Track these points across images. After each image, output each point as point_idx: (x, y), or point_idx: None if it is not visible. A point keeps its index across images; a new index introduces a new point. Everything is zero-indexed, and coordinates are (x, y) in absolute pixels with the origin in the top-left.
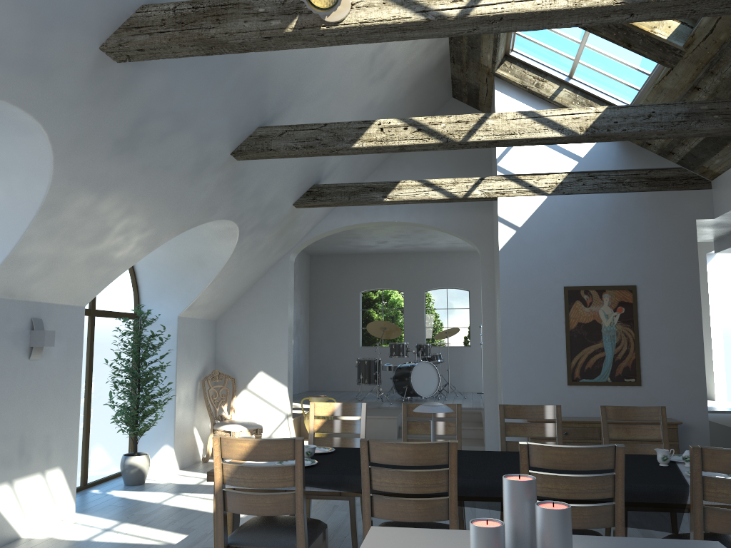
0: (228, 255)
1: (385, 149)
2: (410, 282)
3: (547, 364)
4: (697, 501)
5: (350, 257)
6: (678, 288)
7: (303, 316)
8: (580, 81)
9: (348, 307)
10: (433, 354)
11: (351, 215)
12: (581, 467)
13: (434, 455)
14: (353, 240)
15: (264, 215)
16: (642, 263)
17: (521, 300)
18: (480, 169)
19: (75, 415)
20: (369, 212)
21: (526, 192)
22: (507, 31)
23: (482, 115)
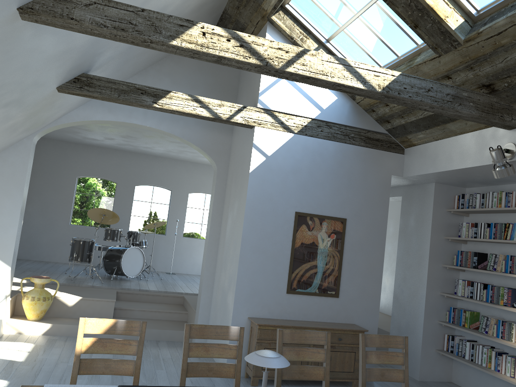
0: None
1: (202, 56)
2: (124, 176)
3: (273, 275)
4: None
5: (73, 145)
6: (373, 225)
7: None
8: (335, 47)
9: (63, 189)
10: (140, 240)
11: (105, 111)
12: None
13: None
14: (84, 131)
15: (25, 91)
16: (352, 202)
17: (261, 218)
18: (227, 97)
19: None
20: (123, 112)
21: (278, 127)
22: None
23: (302, 50)
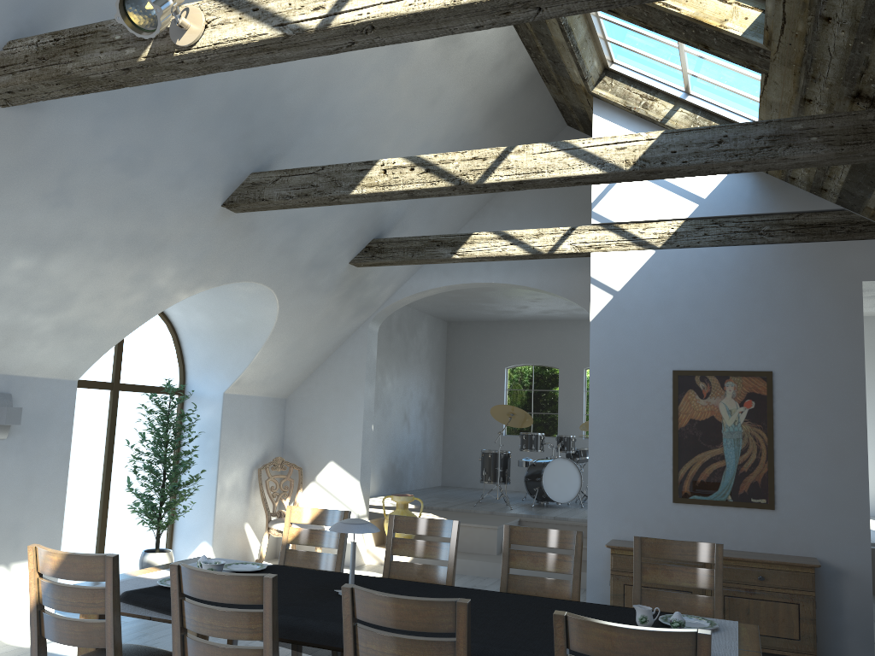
0: (273, 323)
1: (392, 195)
2: (567, 356)
3: (646, 473)
4: None
5: (495, 325)
6: (833, 377)
7: (434, 395)
8: (700, 98)
9: (490, 386)
10: (580, 449)
11: (440, 275)
12: (410, 626)
13: (245, 591)
14: (485, 304)
15: (308, 276)
16: (782, 341)
17: (616, 387)
18: None
19: (58, 503)
20: (461, 271)
21: (628, 245)
22: (394, 41)
23: (504, 150)
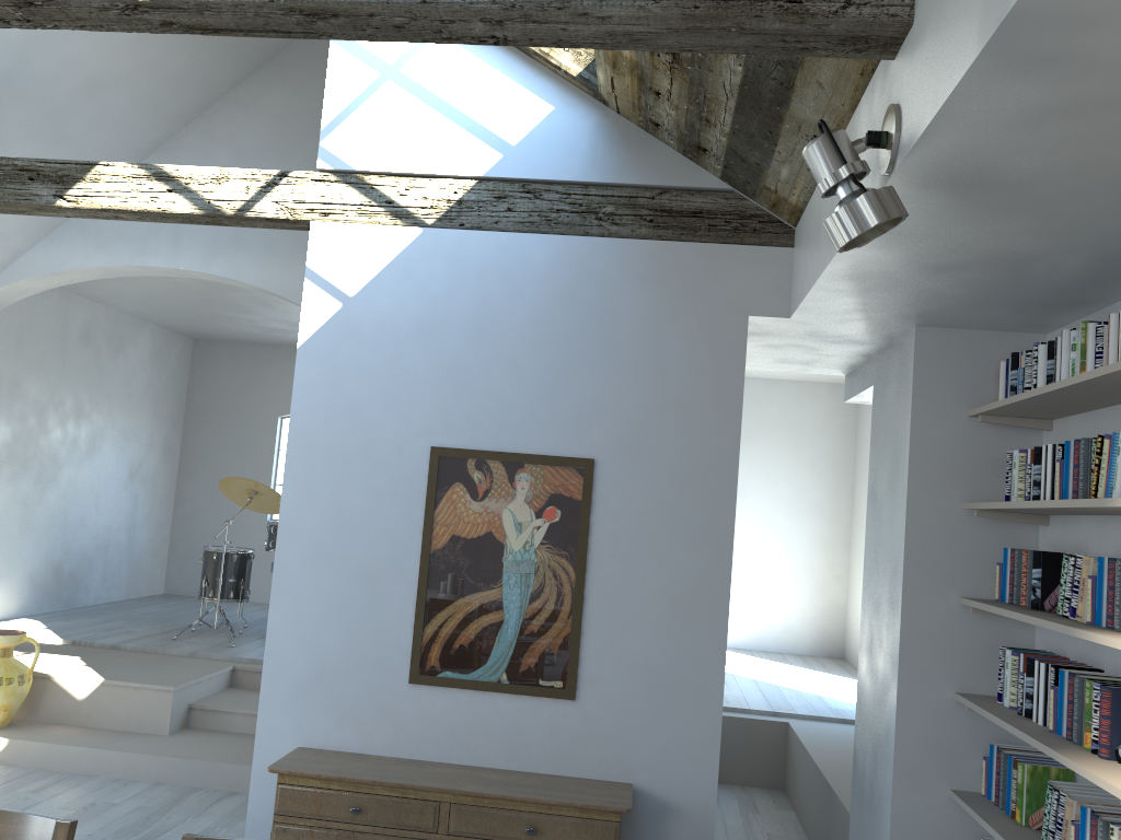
0: None
1: None
2: None
3: (370, 629)
4: None
5: (269, 350)
6: (689, 475)
7: (159, 453)
8: None
9: (253, 444)
10: None
11: (89, 247)
12: None
13: None
14: (235, 314)
15: None
16: (615, 408)
17: (332, 471)
18: None
19: None
20: (128, 243)
21: (378, 215)
22: None
23: None
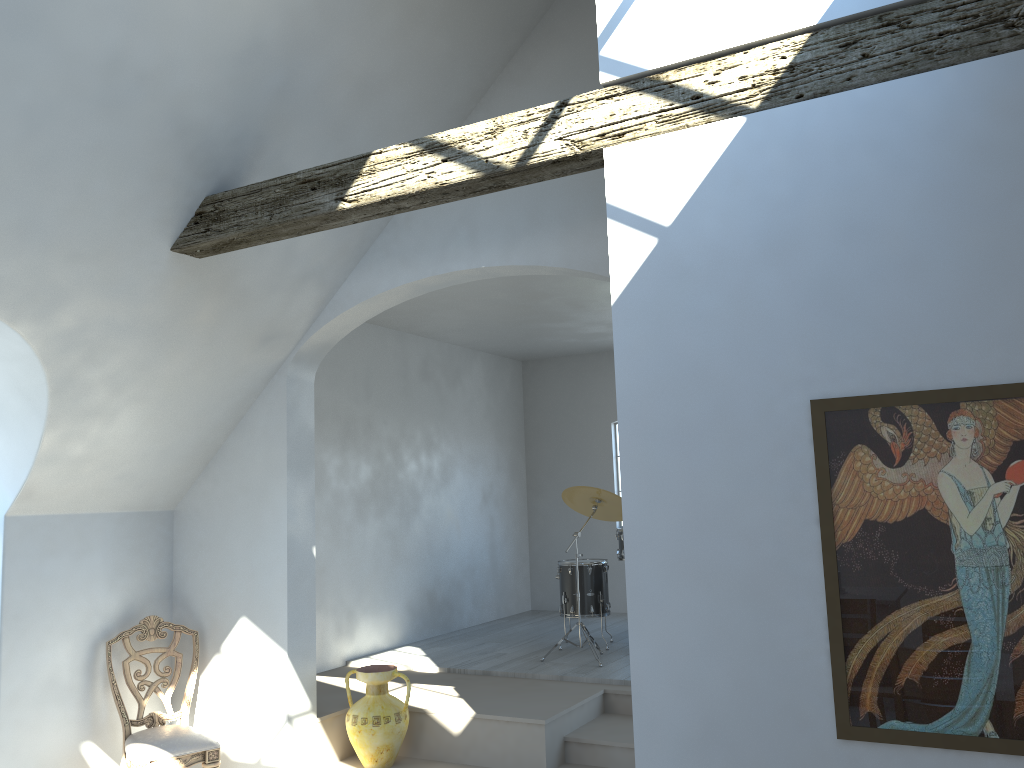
0: (44, 380)
1: None
2: None
3: (766, 662)
4: None
5: (591, 359)
6: None
7: (506, 474)
8: None
9: (591, 453)
10: None
11: (395, 266)
12: None
13: None
14: (552, 324)
15: (73, 279)
16: None
17: (680, 453)
18: None
19: None
20: (429, 253)
21: (685, 117)
22: None
23: None
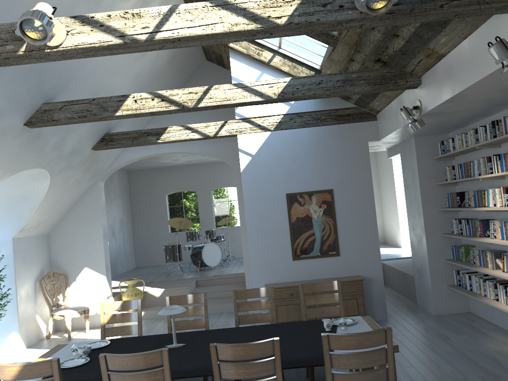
0: (45, 191)
1: (140, 115)
2: (201, 184)
3: (278, 248)
4: (327, 369)
5: (157, 171)
6: (359, 189)
7: (126, 216)
8: (287, 50)
9: (158, 206)
10: (218, 235)
11: (141, 150)
12: (251, 357)
13: (152, 360)
14: (155, 160)
15: (68, 159)
16: (335, 174)
17: (258, 205)
18: (230, 111)
19: None
20: (154, 146)
21: (256, 129)
22: (187, 46)
23: (207, 88)
